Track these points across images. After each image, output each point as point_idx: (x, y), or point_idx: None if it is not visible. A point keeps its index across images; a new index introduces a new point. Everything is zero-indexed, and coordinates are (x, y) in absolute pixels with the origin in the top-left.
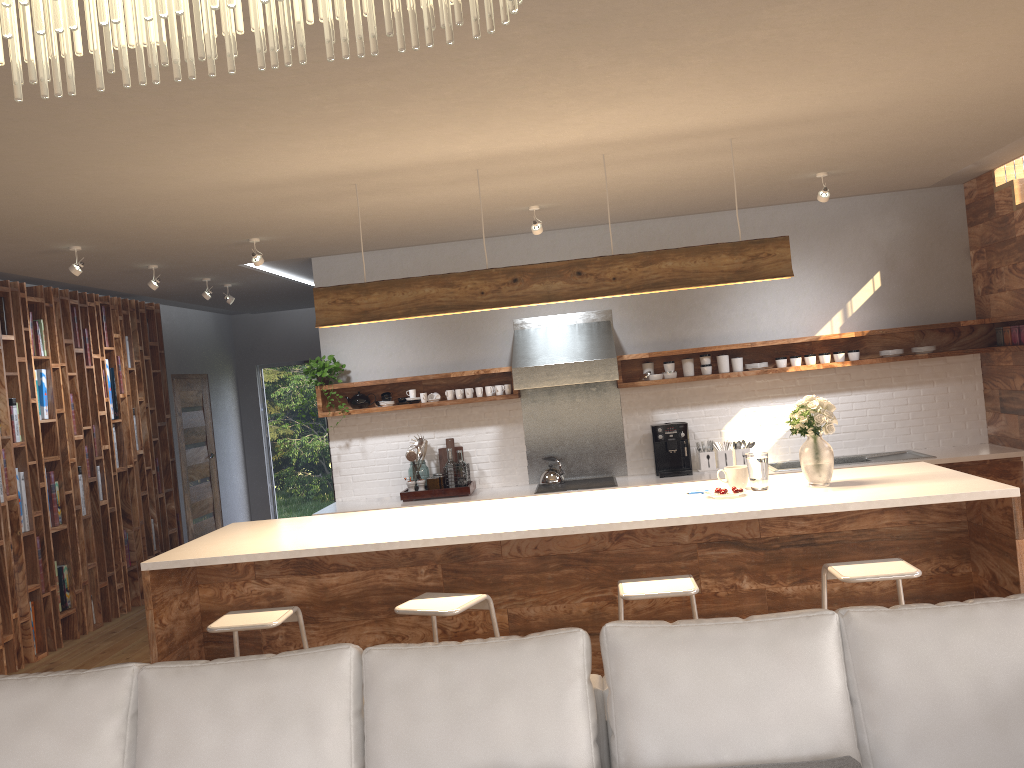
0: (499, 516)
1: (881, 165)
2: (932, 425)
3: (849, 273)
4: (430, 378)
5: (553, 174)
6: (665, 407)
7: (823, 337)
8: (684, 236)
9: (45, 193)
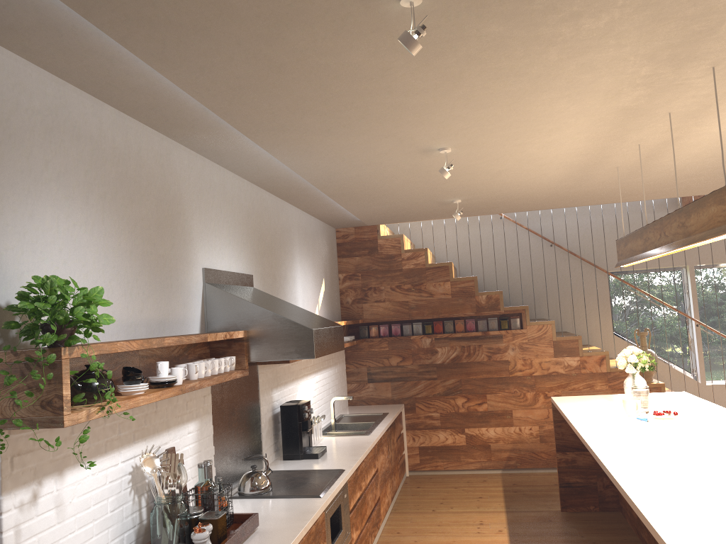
0: None
1: (462, 206)
2: (339, 395)
3: (318, 276)
4: (193, 341)
5: (593, 139)
6: (276, 386)
7: (339, 323)
8: (276, 215)
9: None
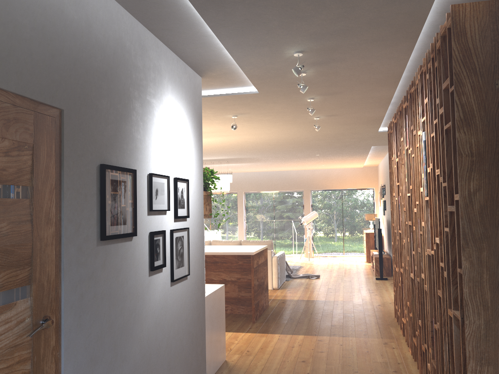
0: None
1: None
2: None
3: None
4: None
5: None
6: None
7: None
8: None
9: (282, 136)
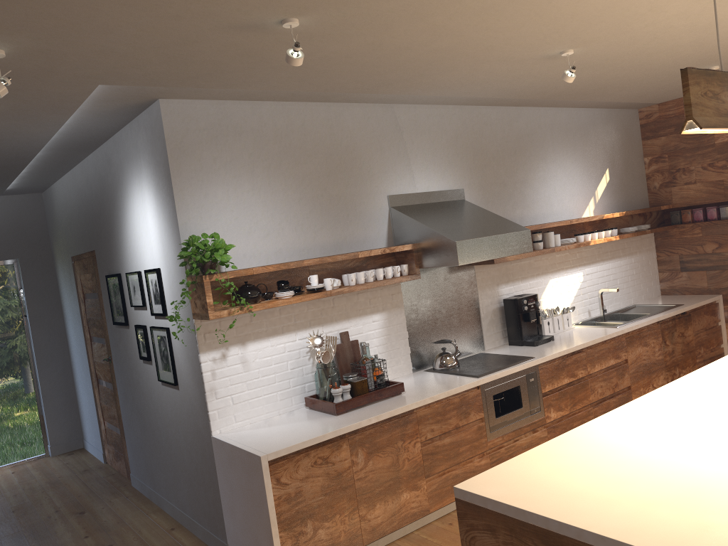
0: None
1: None
2: (638, 285)
3: (594, 168)
4: (339, 259)
5: None
6: (505, 282)
7: (605, 216)
8: (506, 125)
9: None
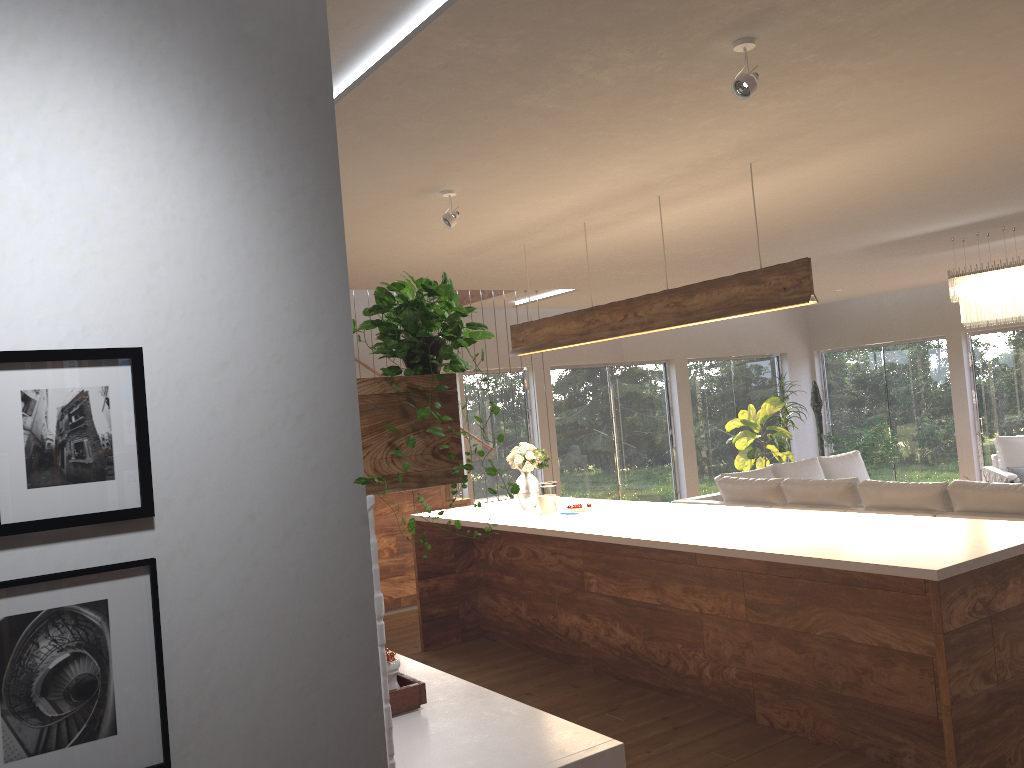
0: (711, 519)
1: None
2: None
3: None
4: None
5: (569, 209)
6: None
7: None
8: None
9: None
